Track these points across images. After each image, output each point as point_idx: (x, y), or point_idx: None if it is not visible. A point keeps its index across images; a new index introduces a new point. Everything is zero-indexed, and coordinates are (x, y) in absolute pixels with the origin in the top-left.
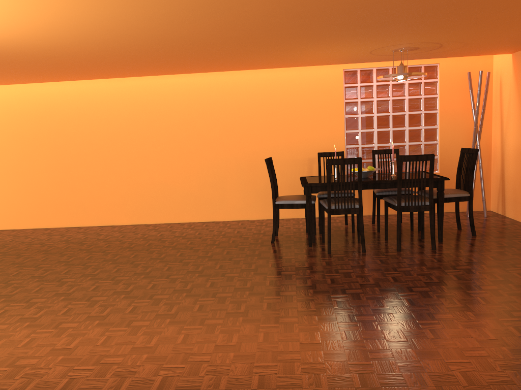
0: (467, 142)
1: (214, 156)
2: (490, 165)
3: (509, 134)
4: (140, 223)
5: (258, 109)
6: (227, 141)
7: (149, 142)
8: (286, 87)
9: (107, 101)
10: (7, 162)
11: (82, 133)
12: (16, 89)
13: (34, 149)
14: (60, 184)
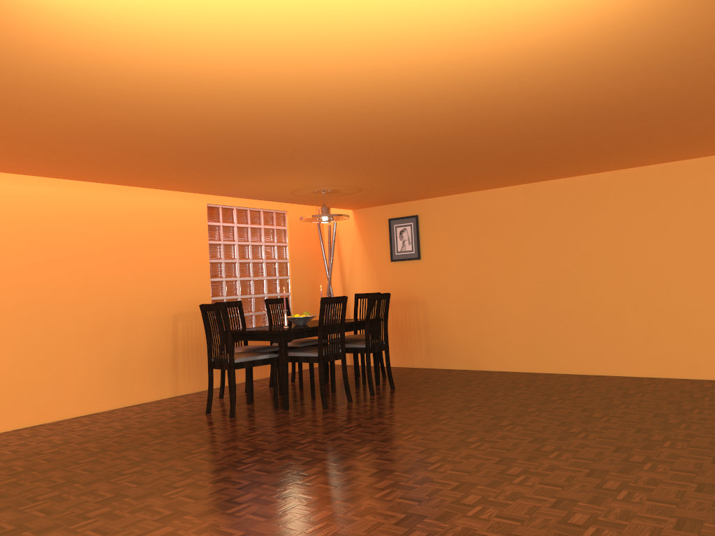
0: (312, 294)
1: (44, 314)
2: None
3: (355, 285)
4: None
5: (111, 243)
6: (64, 290)
7: None
8: (146, 216)
9: None
10: None
11: None
12: None
13: None
14: None
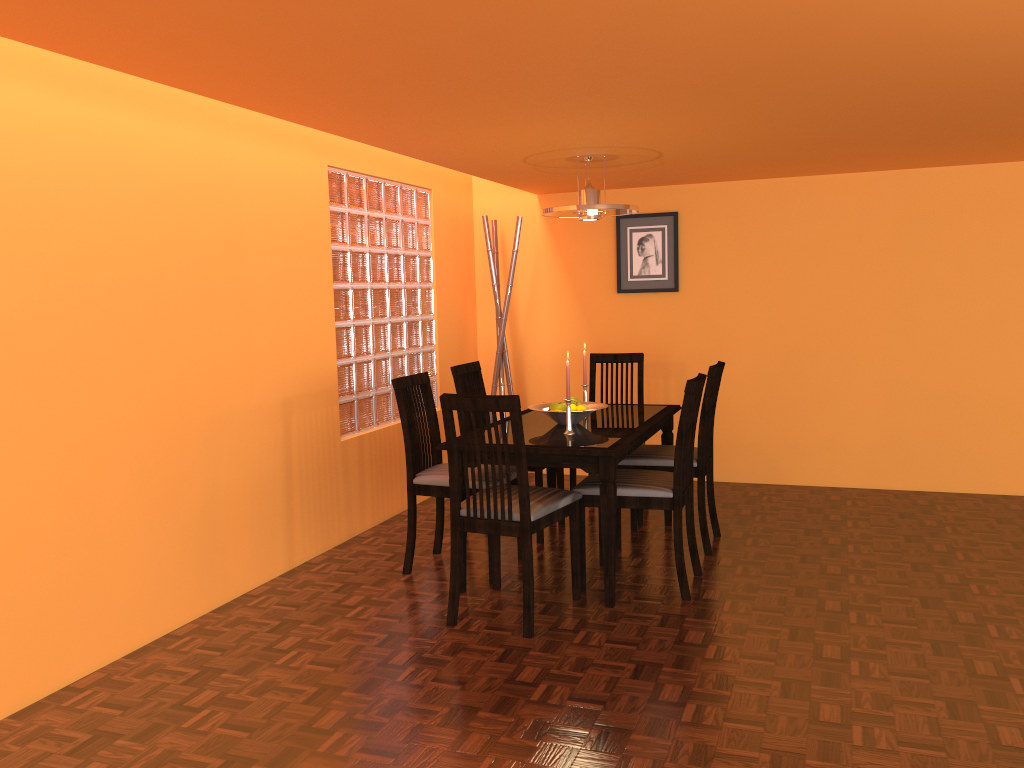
0: (460, 347)
1: (60, 420)
2: None
3: (537, 331)
4: None
5: (179, 246)
6: (97, 359)
7: None
8: (237, 187)
9: None
10: None
11: None
12: None
13: None
14: None
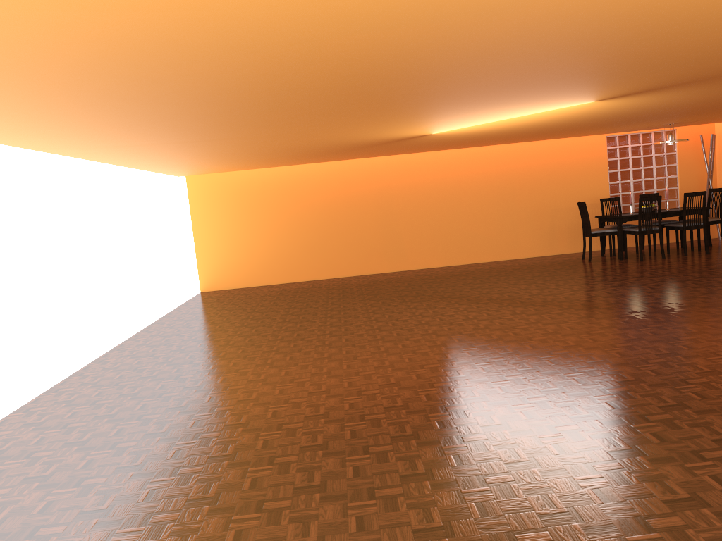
0: (699, 186)
1: (509, 207)
2: (717, 203)
3: None
4: (449, 265)
5: (543, 169)
6: (519, 195)
7: (457, 199)
8: (564, 151)
9: (423, 168)
10: (340, 221)
11: (403, 195)
12: (349, 162)
13: (362, 209)
14: (383, 237)
